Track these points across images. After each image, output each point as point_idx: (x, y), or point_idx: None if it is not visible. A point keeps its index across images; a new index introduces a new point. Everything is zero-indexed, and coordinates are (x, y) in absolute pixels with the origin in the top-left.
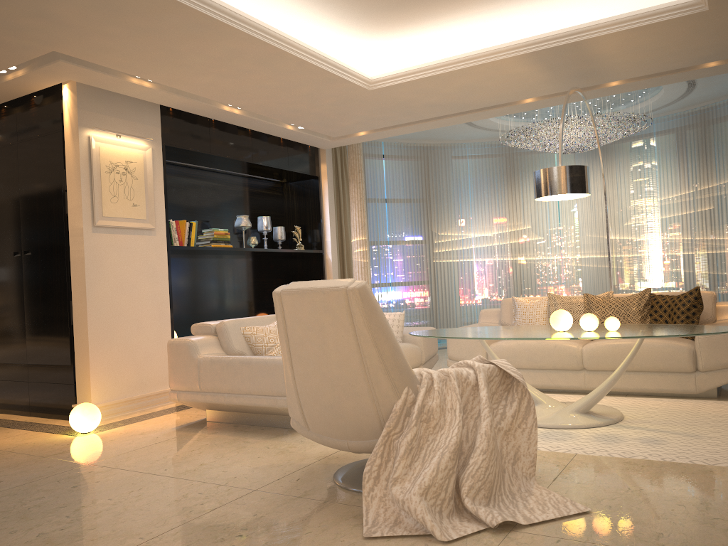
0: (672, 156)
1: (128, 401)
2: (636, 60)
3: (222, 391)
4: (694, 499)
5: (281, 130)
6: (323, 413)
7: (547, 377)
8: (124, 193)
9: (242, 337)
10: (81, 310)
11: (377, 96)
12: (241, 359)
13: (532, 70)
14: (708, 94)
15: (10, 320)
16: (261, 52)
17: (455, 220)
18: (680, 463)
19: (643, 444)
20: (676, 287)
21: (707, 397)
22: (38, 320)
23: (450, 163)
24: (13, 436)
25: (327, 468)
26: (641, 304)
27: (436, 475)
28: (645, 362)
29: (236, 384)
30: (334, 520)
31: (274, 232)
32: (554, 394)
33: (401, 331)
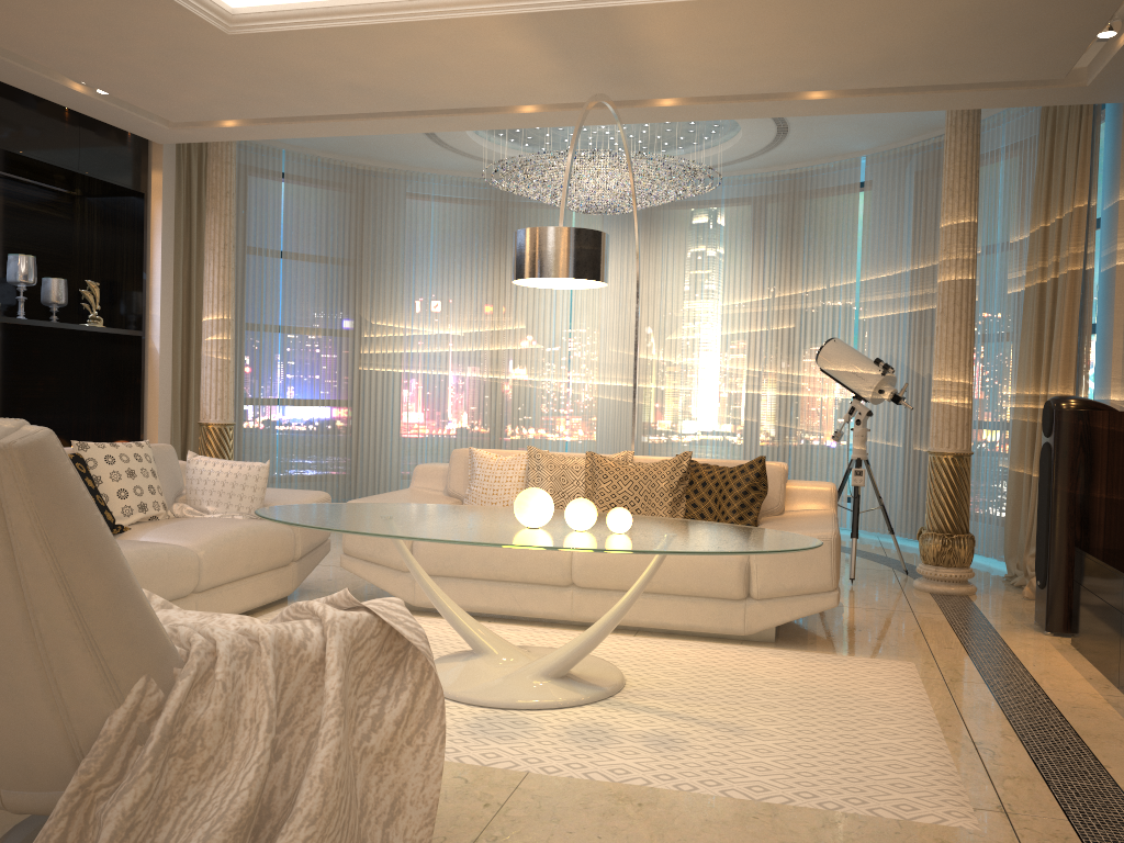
0: (744, 239)
1: None
2: (704, 65)
3: None
4: None
5: (59, 90)
6: None
7: (512, 595)
8: None
9: None
10: None
11: (246, 50)
12: None
13: (532, 51)
14: (803, 151)
15: None
16: None
17: (402, 301)
18: (706, 795)
19: (649, 750)
20: (732, 443)
21: (759, 641)
22: None
23: (402, 204)
24: None
25: None
26: (675, 478)
27: None
28: (670, 580)
29: None
30: None
31: (45, 287)
32: (520, 628)
33: (260, 498)
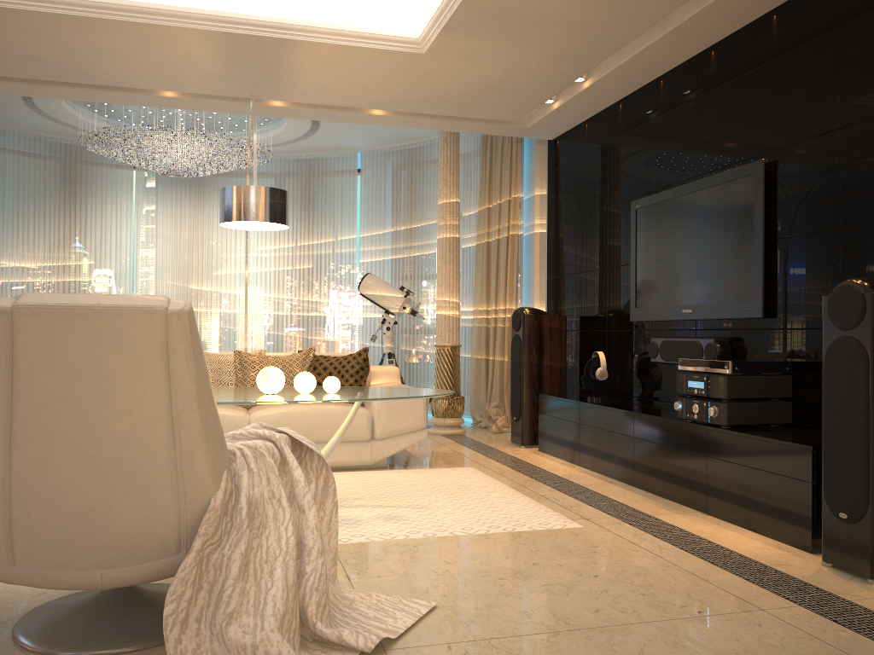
0: None
1: None
2: (322, 84)
3: None
4: (504, 570)
5: None
6: (64, 528)
7: None
8: None
9: None
10: None
11: None
12: None
13: (208, 56)
14: (320, 144)
15: None
16: None
17: None
18: (443, 536)
19: (389, 522)
20: (267, 351)
21: (377, 467)
22: None
23: None
24: None
25: None
26: (306, 365)
27: (287, 596)
28: (322, 432)
29: None
30: None
31: None
32: None
33: None
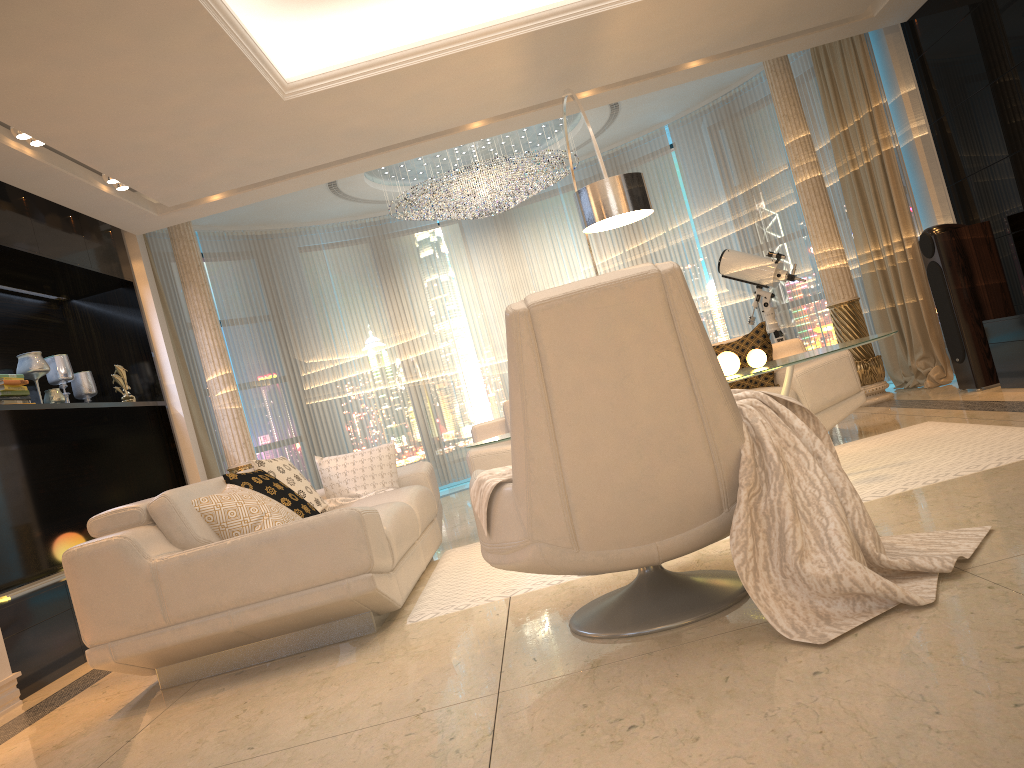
0: None
1: None
2: (632, 53)
3: (222, 608)
4: None
5: (87, 194)
6: (616, 506)
7: None
8: None
9: (199, 516)
10: None
11: (288, 114)
12: (253, 537)
13: (515, 66)
14: (621, 132)
15: None
16: (161, 6)
17: (324, 338)
18: (948, 480)
19: (874, 483)
20: None
21: None
22: None
23: (300, 256)
24: None
25: (543, 636)
26: None
27: (847, 529)
28: None
29: (252, 584)
30: (721, 657)
31: (76, 382)
32: None
33: (396, 472)
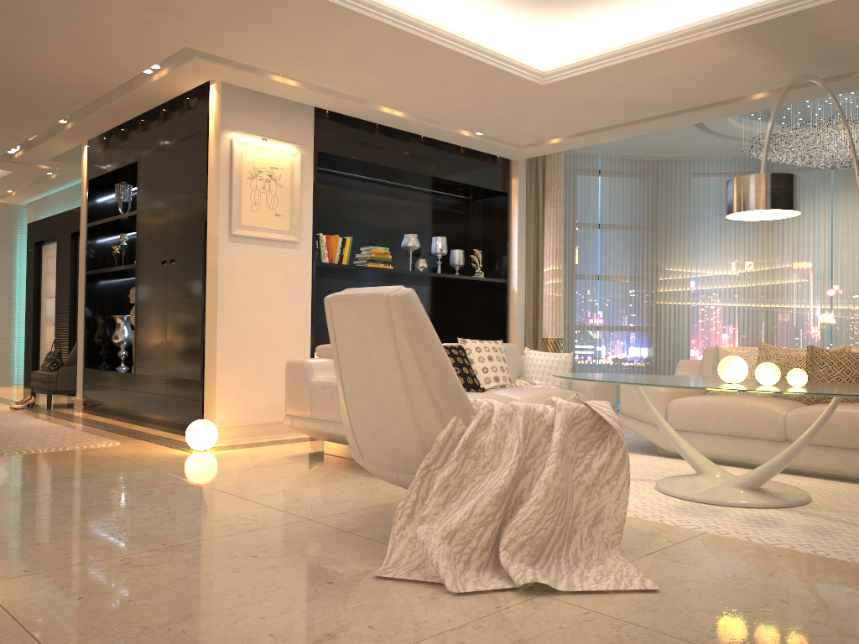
0: None
1: (256, 425)
2: None
3: (331, 419)
4: (810, 598)
5: (455, 136)
6: (371, 439)
7: (739, 446)
8: (267, 202)
9: None
10: (212, 323)
11: (554, 92)
12: None
13: (746, 54)
14: None
15: (155, 331)
16: (399, 41)
17: (688, 252)
18: (835, 559)
19: (803, 533)
20: None
21: None
22: (177, 332)
23: (687, 181)
24: (135, 446)
25: None
26: None
27: (467, 519)
28: None
29: None
30: (361, 556)
31: (451, 255)
32: (744, 469)
33: None
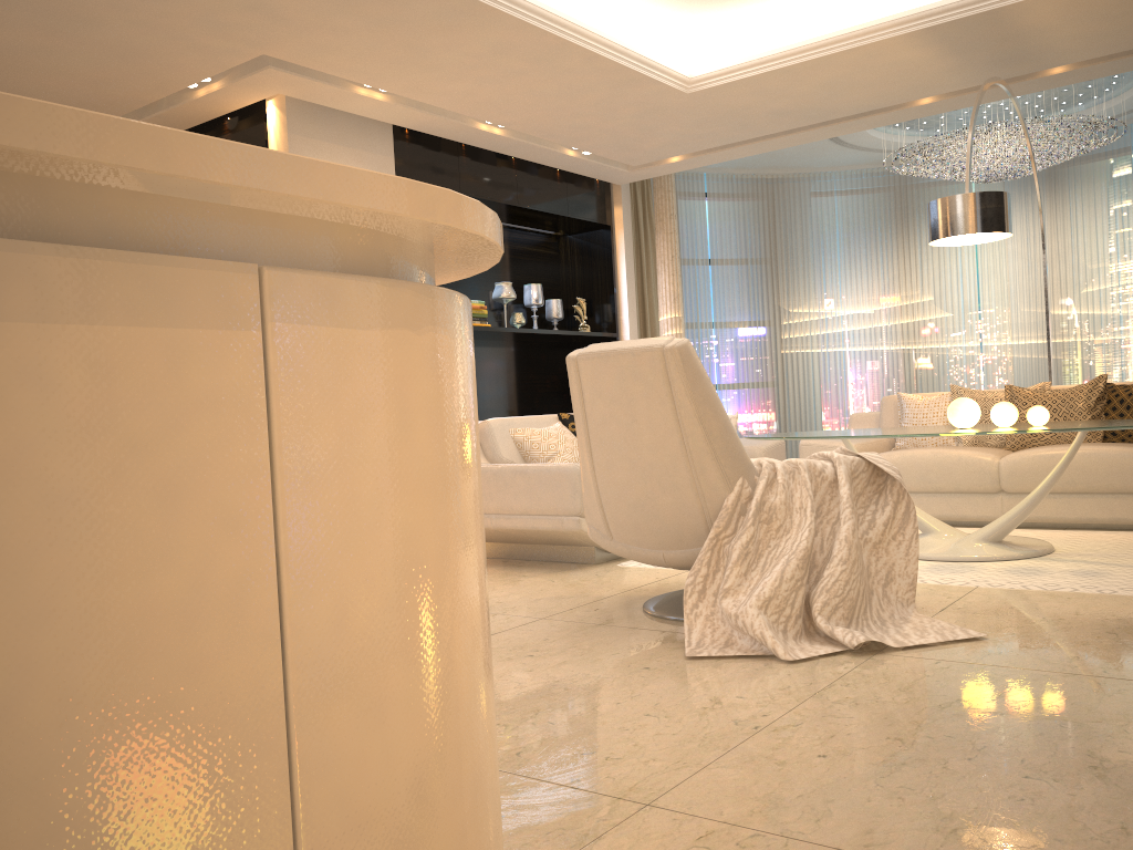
0: None
1: None
2: (1089, 34)
3: (488, 511)
4: (1132, 628)
5: (558, 157)
6: (631, 514)
7: (947, 503)
8: None
9: (511, 442)
10: None
11: (698, 102)
12: (513, 467)
13: (928, 55)
14: None
15: None
16: (538, 44)
17: (815, 289)
18: (1124, 595)
19: (1075, 576)
20: None
21: None
22: None
23: (807, 203)
24: None
25: (634, 599)
26: (1092, 398)
27: (779, 585)
28: (1093, 480)
29: (507, 501)
30: (647, 643)
31: (547, 307)
32: (957, 528)
33: None
